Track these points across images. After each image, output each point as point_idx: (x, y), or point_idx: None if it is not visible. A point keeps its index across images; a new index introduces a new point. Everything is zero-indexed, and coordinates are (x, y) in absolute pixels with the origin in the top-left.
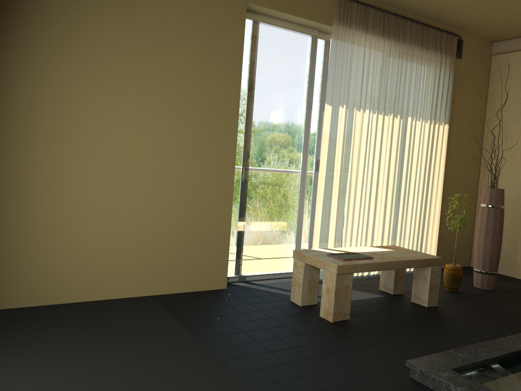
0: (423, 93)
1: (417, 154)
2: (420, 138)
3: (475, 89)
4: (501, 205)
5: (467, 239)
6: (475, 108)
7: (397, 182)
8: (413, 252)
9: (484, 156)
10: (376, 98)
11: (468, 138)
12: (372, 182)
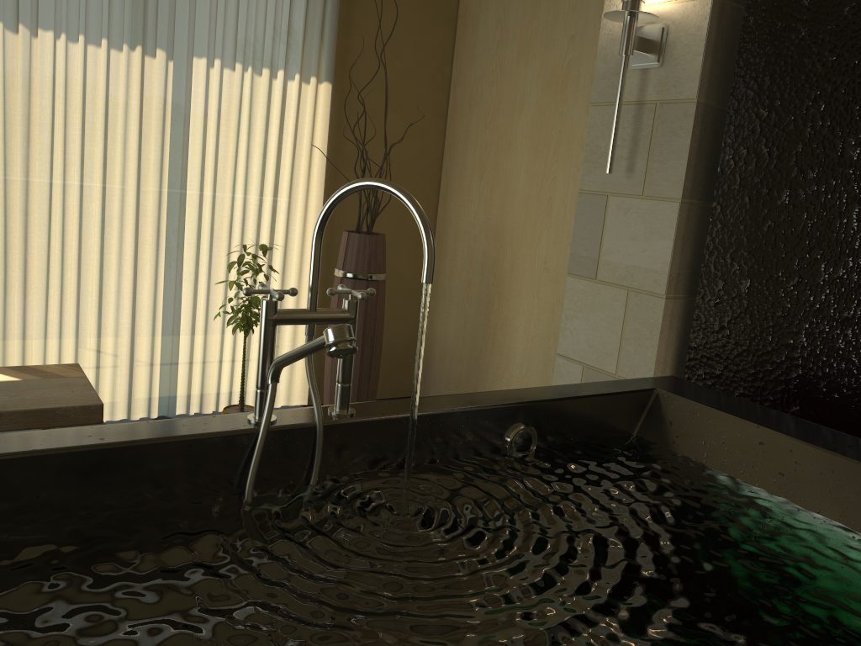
0: (244, 3)
1: (235, 148)
2: (239, 111)
3: (421, 5)
4: (369, 273)
5: (409, 340)
6: (421, 51)
7: (174, 212)
8: (60, 387)
9: (446, 161)
10: (75, 3)
11: (402, 119)
12: (82, 210)
